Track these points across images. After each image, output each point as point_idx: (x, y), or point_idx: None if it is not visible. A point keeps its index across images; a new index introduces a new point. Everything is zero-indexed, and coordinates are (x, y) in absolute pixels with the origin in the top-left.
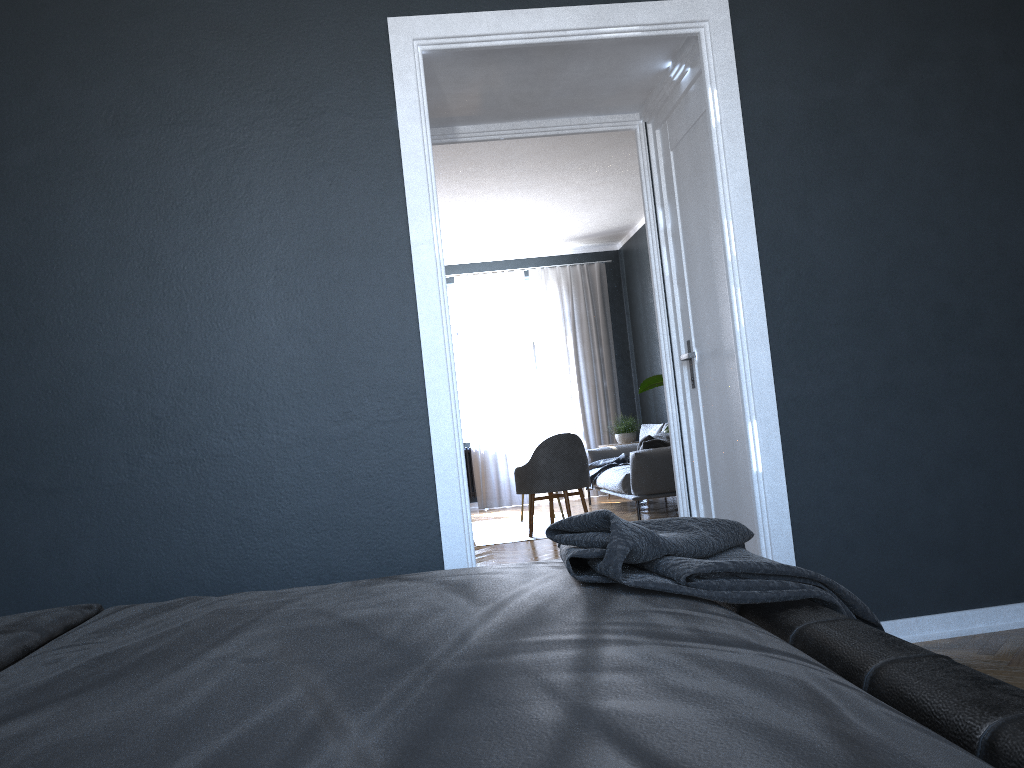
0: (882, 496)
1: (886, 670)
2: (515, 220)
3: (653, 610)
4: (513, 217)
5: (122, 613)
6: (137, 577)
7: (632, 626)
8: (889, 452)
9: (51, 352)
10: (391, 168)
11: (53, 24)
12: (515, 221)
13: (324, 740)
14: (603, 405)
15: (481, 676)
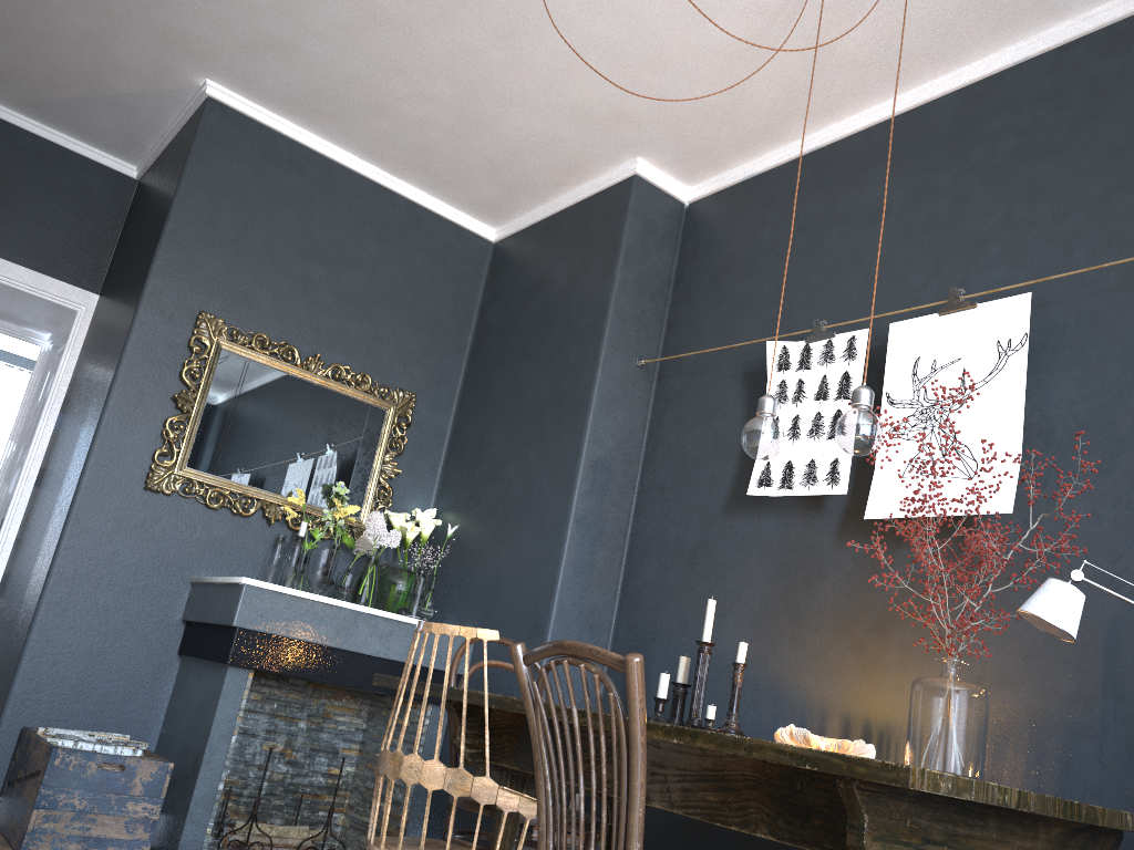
0: None
1: None
2: None
3: None
4: None
5: None
6: None
7: None
8: None
9: None
10: None
11: None
12: None
13: None
14: None
15: None
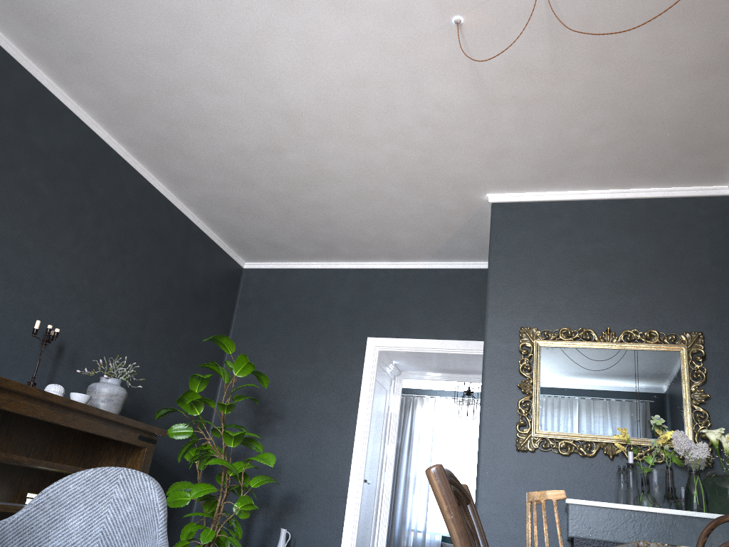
0: None
1: None
2: None
3: None
4: None
5: None
6: None
7: None
8: None
9: None
10: None
11: None
12: None
13: None
14: None
15: None
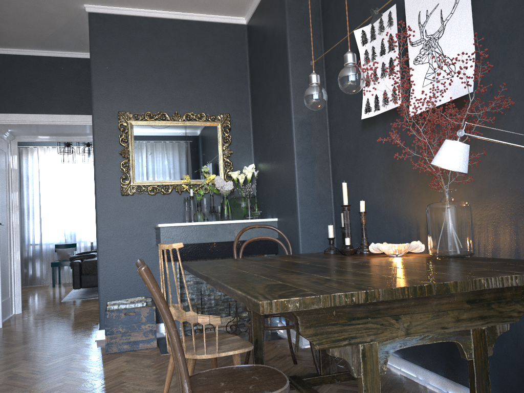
0: None
1: None
2: None
3: None
4: None
5: None
6: None
7: None
8: None
9: None
10: None
11: None
12: None
13: None
14: None
15: None
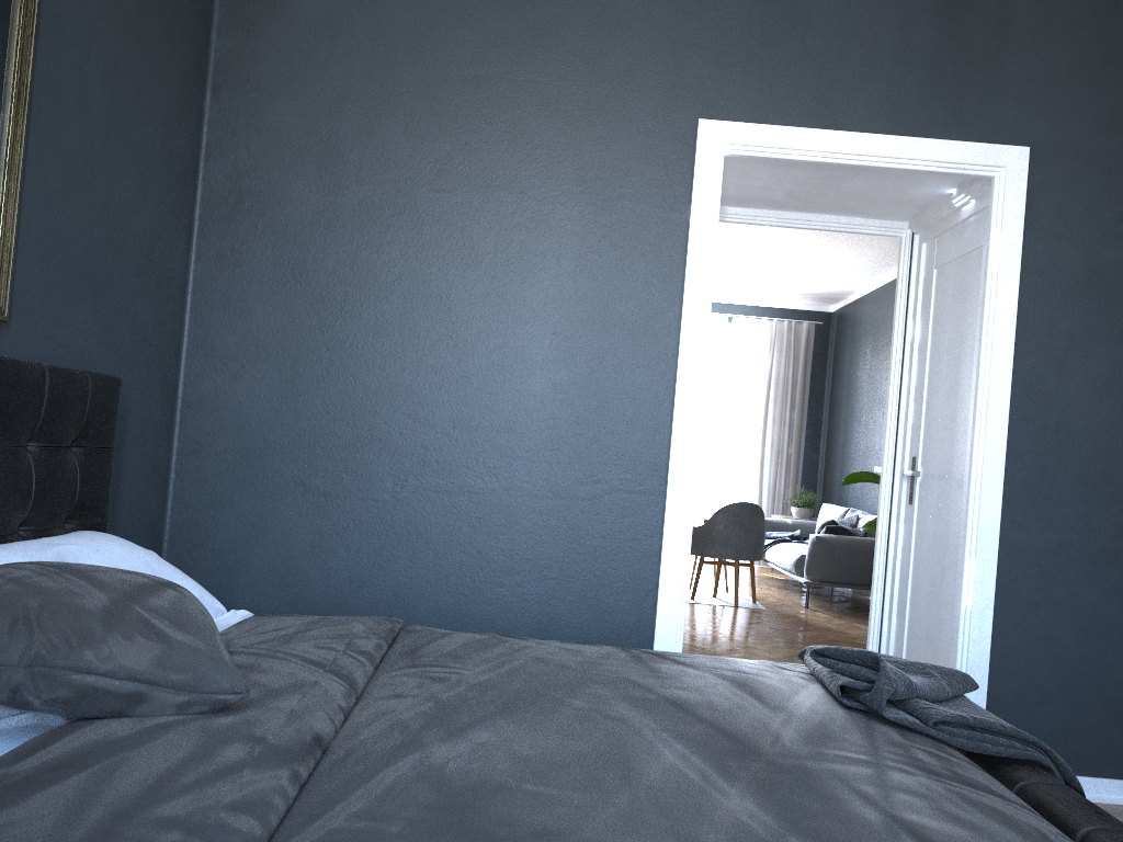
0: (1085, 655)
1: (1095, 834)
2: (733, 267)
3: (912, 745)
4: (732, 264)
5: (450, 640)
6: (383, 586)
7: (903, 757)
8: (1101, 614)
9: (346, 373)
10: (675, 259)
11: (399, 79)
12: (732, 268)
13: (716, 796)
14: (783, 473)
15: (806, 774)
